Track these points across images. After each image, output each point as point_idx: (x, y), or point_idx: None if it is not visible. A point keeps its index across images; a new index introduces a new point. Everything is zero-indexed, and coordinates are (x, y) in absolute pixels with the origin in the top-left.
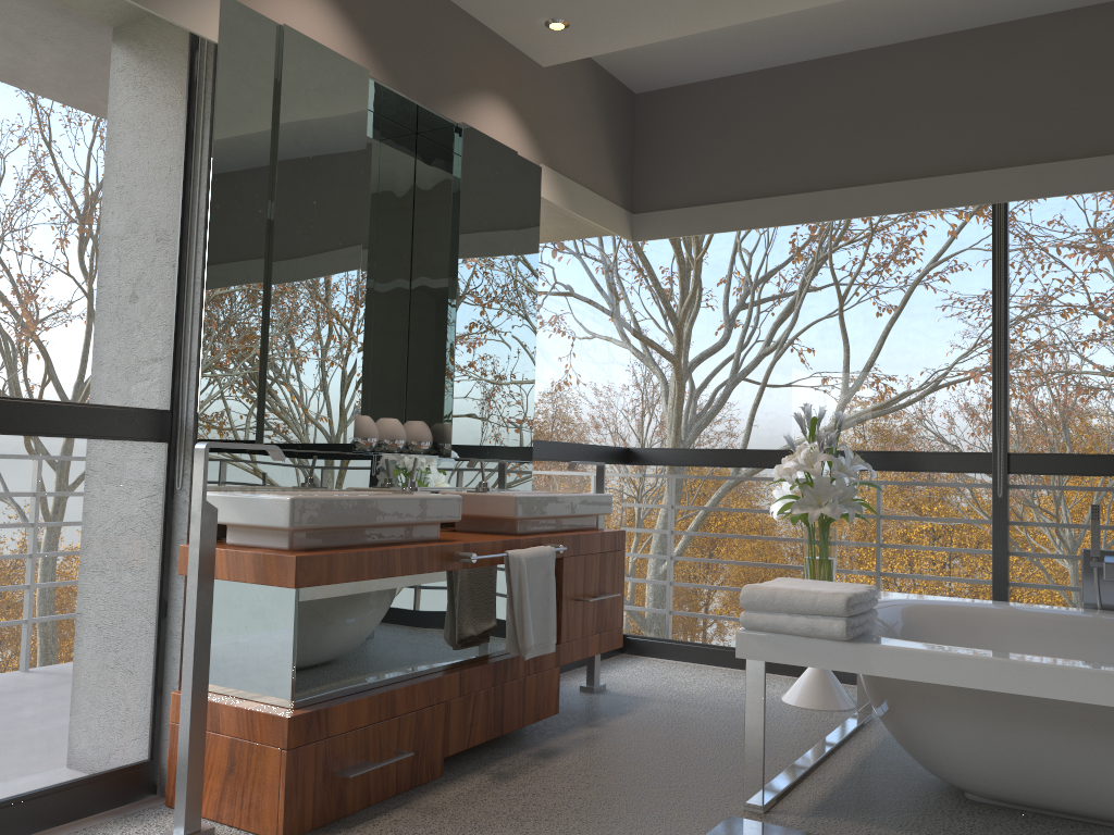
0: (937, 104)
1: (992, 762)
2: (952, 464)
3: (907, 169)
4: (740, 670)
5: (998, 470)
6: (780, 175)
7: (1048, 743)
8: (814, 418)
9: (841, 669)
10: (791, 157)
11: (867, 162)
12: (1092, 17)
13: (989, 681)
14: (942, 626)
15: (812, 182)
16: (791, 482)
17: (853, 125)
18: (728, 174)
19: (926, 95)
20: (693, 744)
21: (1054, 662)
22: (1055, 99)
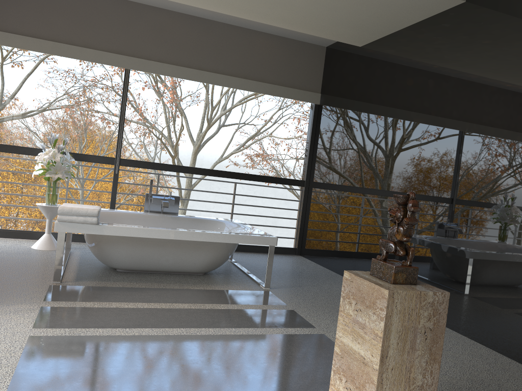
0: (110, 24)
1: (130, 258)
2: (101, 160)
3: (96, 45)
4: (3, 238)
5: (117, 164)
6: (41, 30)
7: (147, 251)
8: (57, 139)
9: (93, 233)
10: (47, 23)
11: (80, 37)
12: (165, 13)
13: (139, 234)
14: (104, 218)
15: (55, 37)
16: (45, 163)
17: (76, 20)
18: (15, 20)
19: (106, 18)
20: (13, 266)
21: (157, 228)
22: (150, 37)
